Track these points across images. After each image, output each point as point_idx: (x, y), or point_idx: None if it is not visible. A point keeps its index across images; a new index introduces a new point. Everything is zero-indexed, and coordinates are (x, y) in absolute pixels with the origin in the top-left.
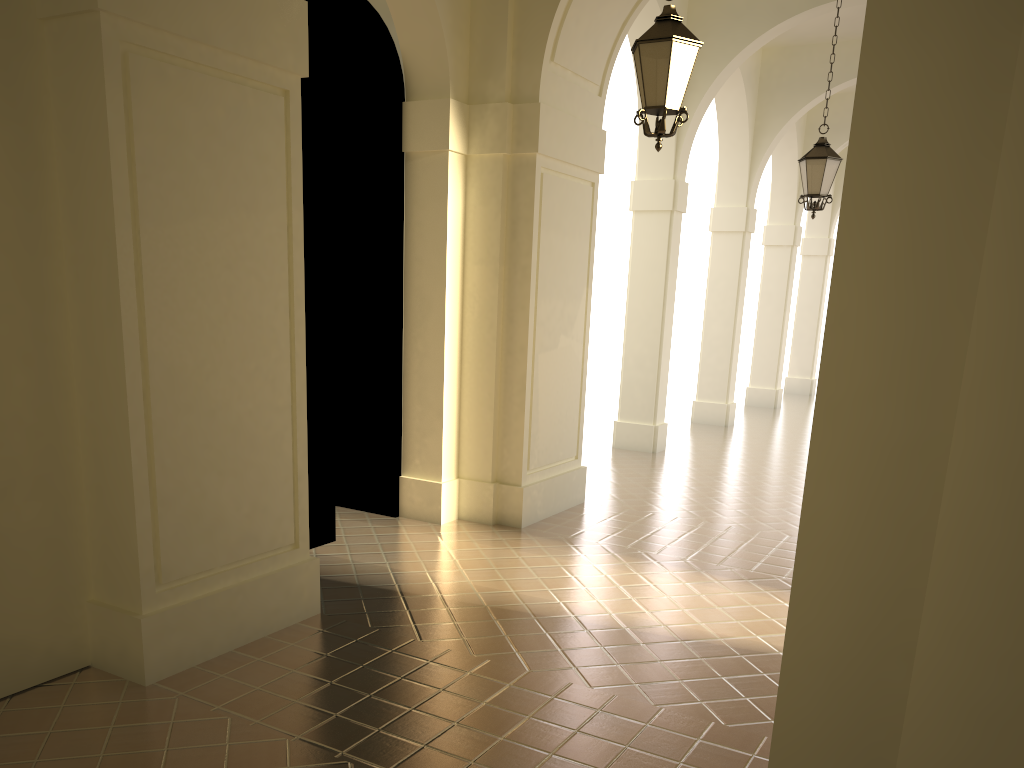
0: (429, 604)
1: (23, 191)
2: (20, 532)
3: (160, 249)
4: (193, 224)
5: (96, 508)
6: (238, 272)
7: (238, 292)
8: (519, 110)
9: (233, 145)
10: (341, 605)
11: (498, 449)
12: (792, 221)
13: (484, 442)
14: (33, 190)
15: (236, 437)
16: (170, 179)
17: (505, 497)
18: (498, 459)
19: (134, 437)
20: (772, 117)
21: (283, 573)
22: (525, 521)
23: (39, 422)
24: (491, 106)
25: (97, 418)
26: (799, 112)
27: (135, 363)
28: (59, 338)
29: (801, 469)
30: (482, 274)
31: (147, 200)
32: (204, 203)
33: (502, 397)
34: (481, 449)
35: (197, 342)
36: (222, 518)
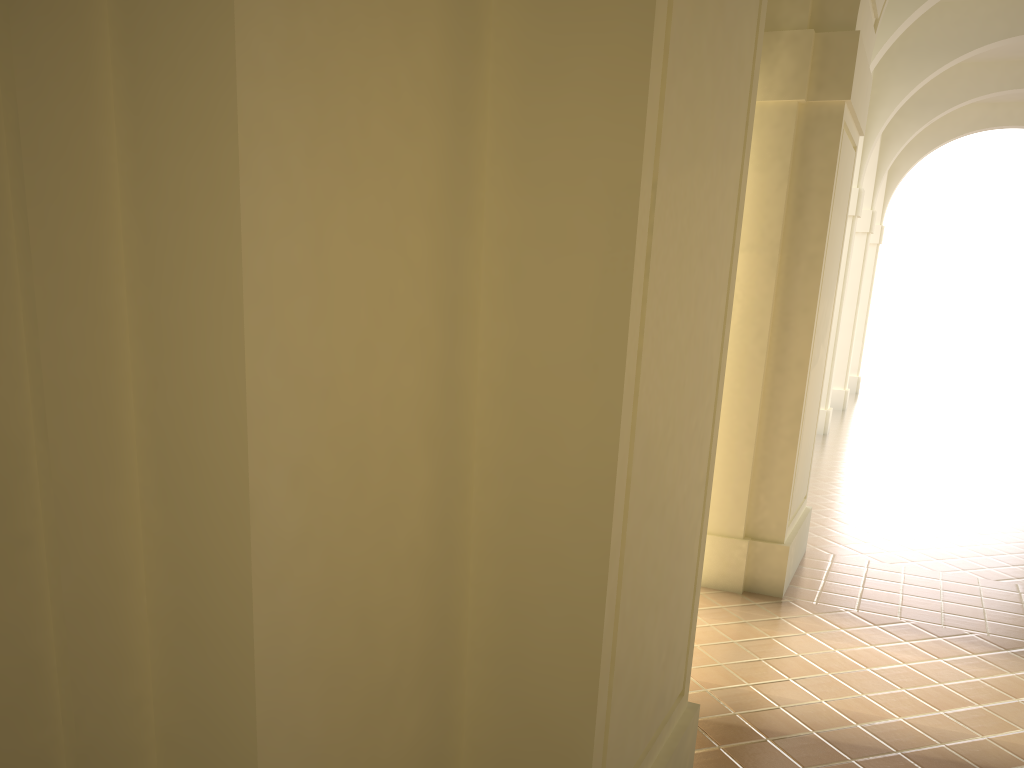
0: (820, 753)
1: (453, 96)
2: (399, 763)
3: (665, 221)
4: (690, 176)
5: (493, 692)
6: (704, 264)
7: (700, 299)
8: (824, 41)
9: (728, 36)
10: (704, 764)
11: (751, 495)
12: (869, 205)
13: (735, 486)
14: (464, 96)
15: (671, 543)
16: (686, 87)
17: (760, 557)
18: (750, 508)
19: (610, 575)
20: (892, 85)
21: (680, 742)
22: (784, 588)
23: (434, 551)
24: (786, 34)
25: (524, 537)
26: (924, 80)
27: (626, 438)
28: (466, 389)
29: (977, 493)
30: (750, 265)
31: (668, 124)
32: (700, 138)
33: (763, 427)
34: (730, 495)
35: (668, 390)
36: (648, 680)
